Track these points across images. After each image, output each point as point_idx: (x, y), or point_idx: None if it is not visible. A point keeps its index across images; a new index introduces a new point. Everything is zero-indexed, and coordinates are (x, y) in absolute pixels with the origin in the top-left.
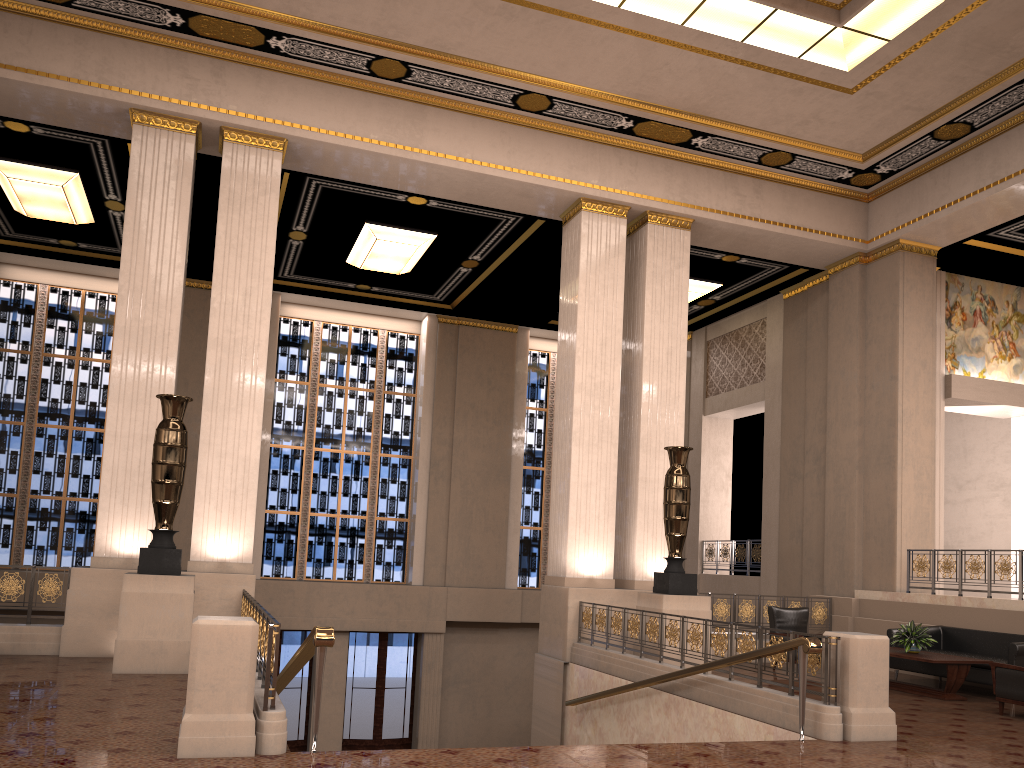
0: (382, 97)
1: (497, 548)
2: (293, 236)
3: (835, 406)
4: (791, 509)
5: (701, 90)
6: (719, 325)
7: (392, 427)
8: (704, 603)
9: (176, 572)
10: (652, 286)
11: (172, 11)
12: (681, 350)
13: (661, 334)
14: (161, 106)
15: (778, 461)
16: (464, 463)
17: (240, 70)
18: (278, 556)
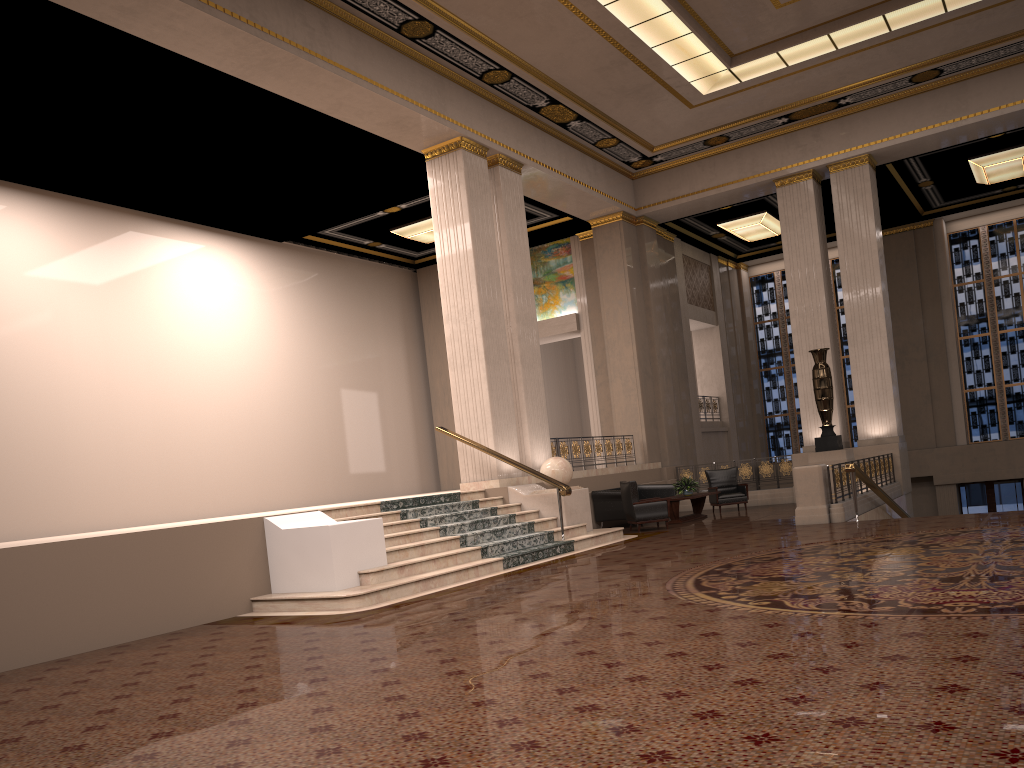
0: (930, 92)
1: None
2: (922, 185)
3: None
4: None
5: None
6: None
7: None
8: None
9: (835, 448)
10: None
11: (778, 118)
12: None
13: None
14: (787, 172)
15: None
16: None
17: (829, 125)
18: (982, 424)
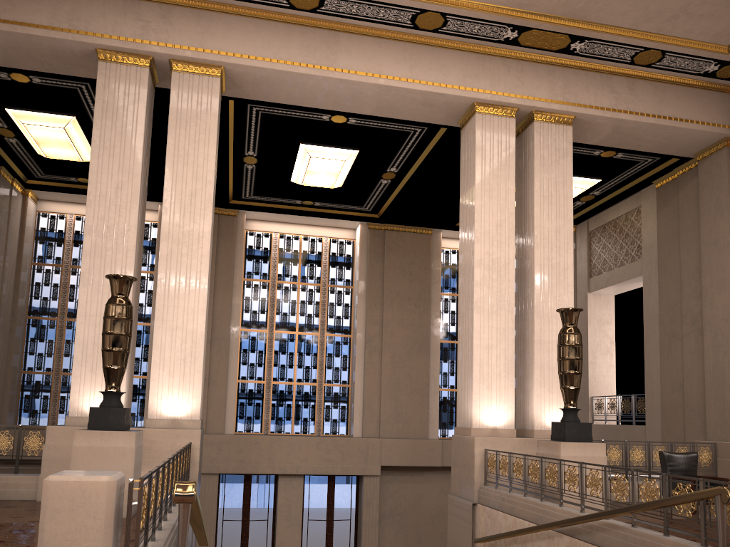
0: (301, 27)
1: (421, 406)
2: (247, 161)
3: (709, 274)
4: (671, 366)
5: None
6: (599, 217)
7: (335, 313)
8: (599, 449)
9: (121, 428)
10: (540, 174)
11: None
12: (568, 228)
13: (549, 215)
14: (119, 44)
15: (657, 326)
16: (392, 339)
17: (183, 12)
18: (248, 416)
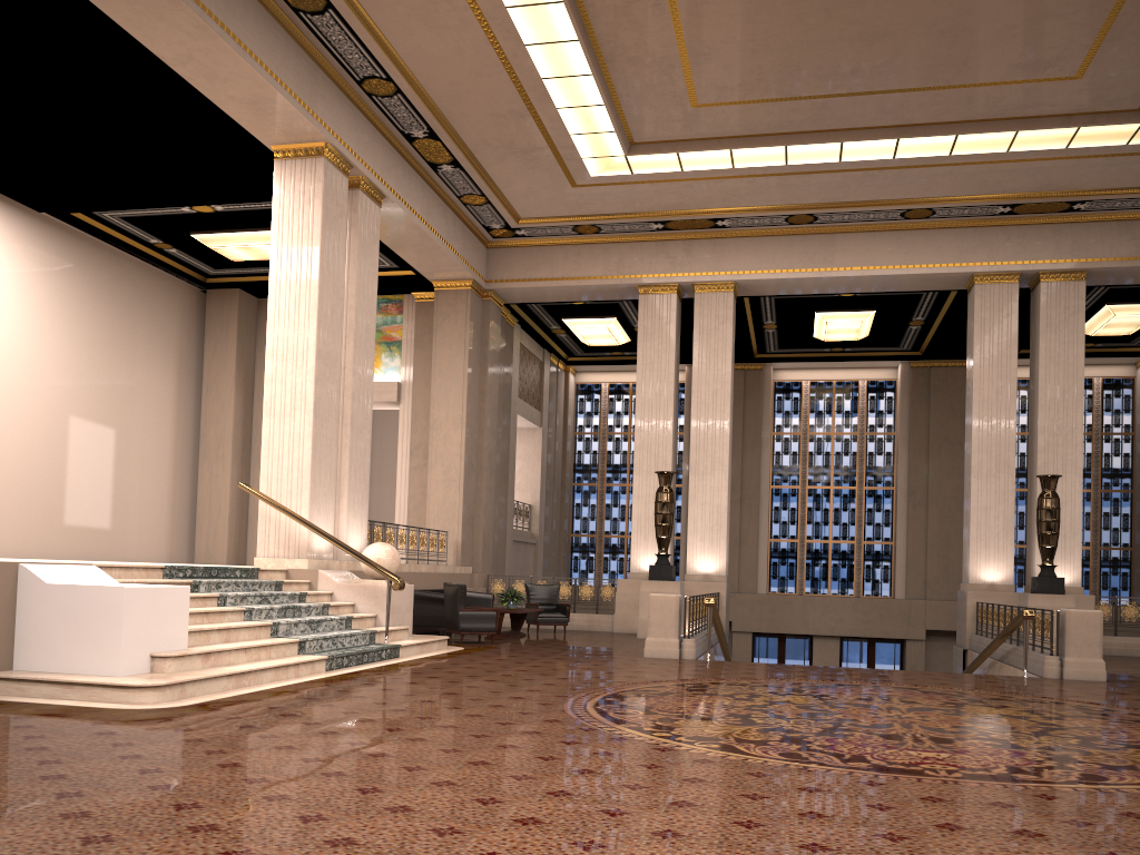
0: (801, 236)
1: None
2: (766, 327)
3: None
4: None
5: (1056, 178)
6: None
7: (874, 463)
8: (1068, 600)
9: (670, 579)
10: (1046, 336)
11: (655, 223)
12: (1078, 387)
13: (1056, 376)
14: (654, 280)
15: None
16: (940, 490)
17: (701, 243)
18: (781, 576)
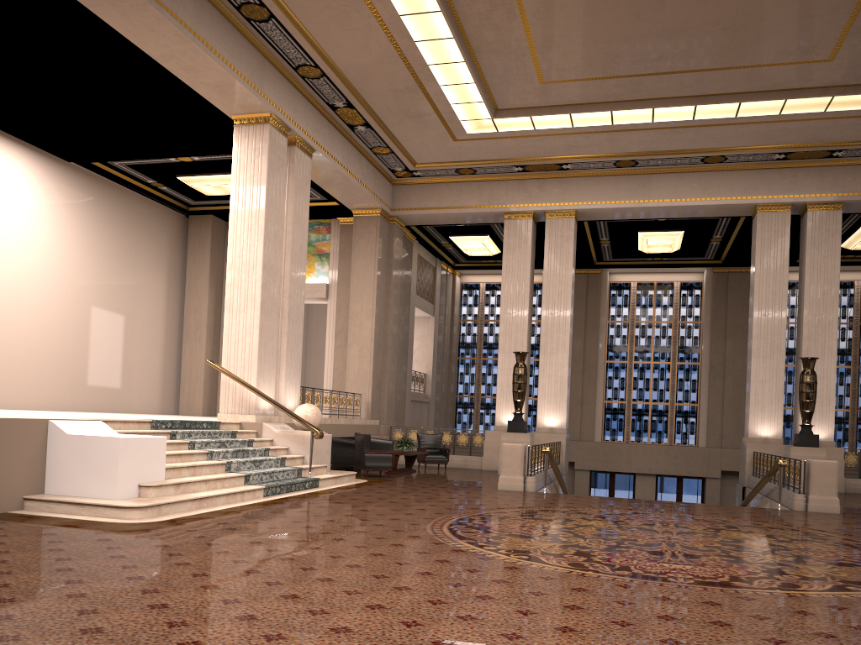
0: (626, 176)
1: None
2: (602, 242)
3: None
4: None
5: (818, 133)
6: None
7: (685, 344)
8: (821, 452)
9: (522, 431)
10: (810, 251)
11: (516, 166)
12: (834, 290)
13: (818, 282)
14: (515, 209)
15: None
16: (734, 366)
17: (551, 181)
18: (613, 428)
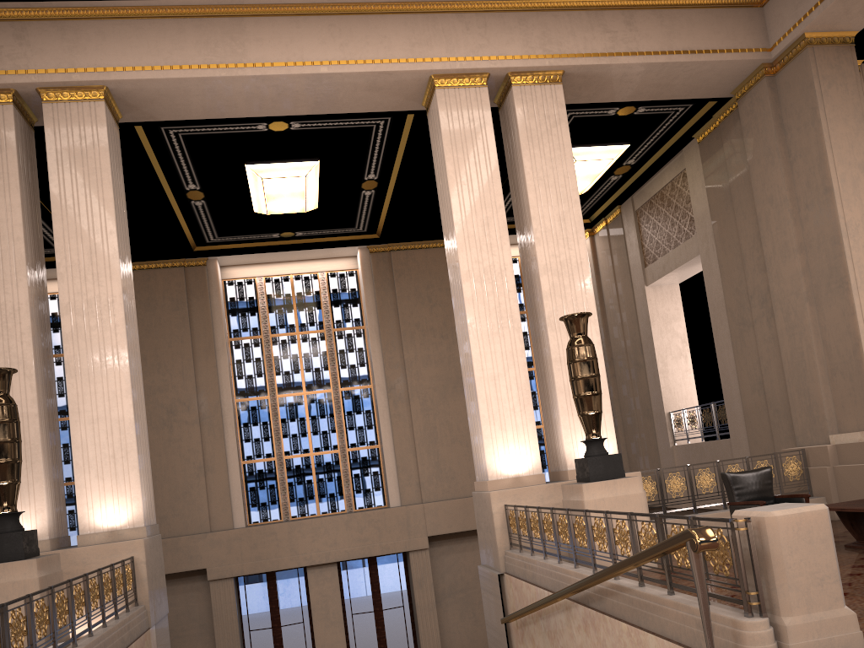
0: (195, 19)
1: (467, 457)
2: (192, 197)
3: (770, 239)
4: (747, 361)
5: None
6: (643, 191)
7: (347, 361)
8: (634, 485)
9: (20, 557)
10: (529, 152)
11: None
12: (575, 213)
13: (549, 200)
14: None
15: (725, 314)
16: (419, 382)
17: (42, 27)
18: (262, 502)
